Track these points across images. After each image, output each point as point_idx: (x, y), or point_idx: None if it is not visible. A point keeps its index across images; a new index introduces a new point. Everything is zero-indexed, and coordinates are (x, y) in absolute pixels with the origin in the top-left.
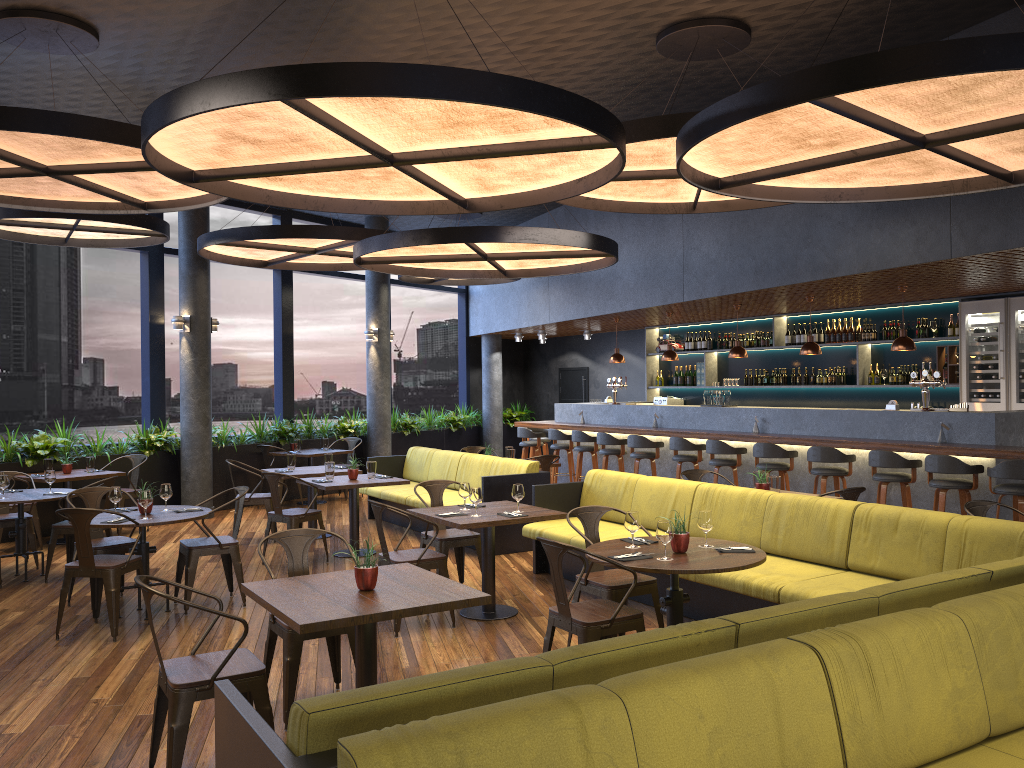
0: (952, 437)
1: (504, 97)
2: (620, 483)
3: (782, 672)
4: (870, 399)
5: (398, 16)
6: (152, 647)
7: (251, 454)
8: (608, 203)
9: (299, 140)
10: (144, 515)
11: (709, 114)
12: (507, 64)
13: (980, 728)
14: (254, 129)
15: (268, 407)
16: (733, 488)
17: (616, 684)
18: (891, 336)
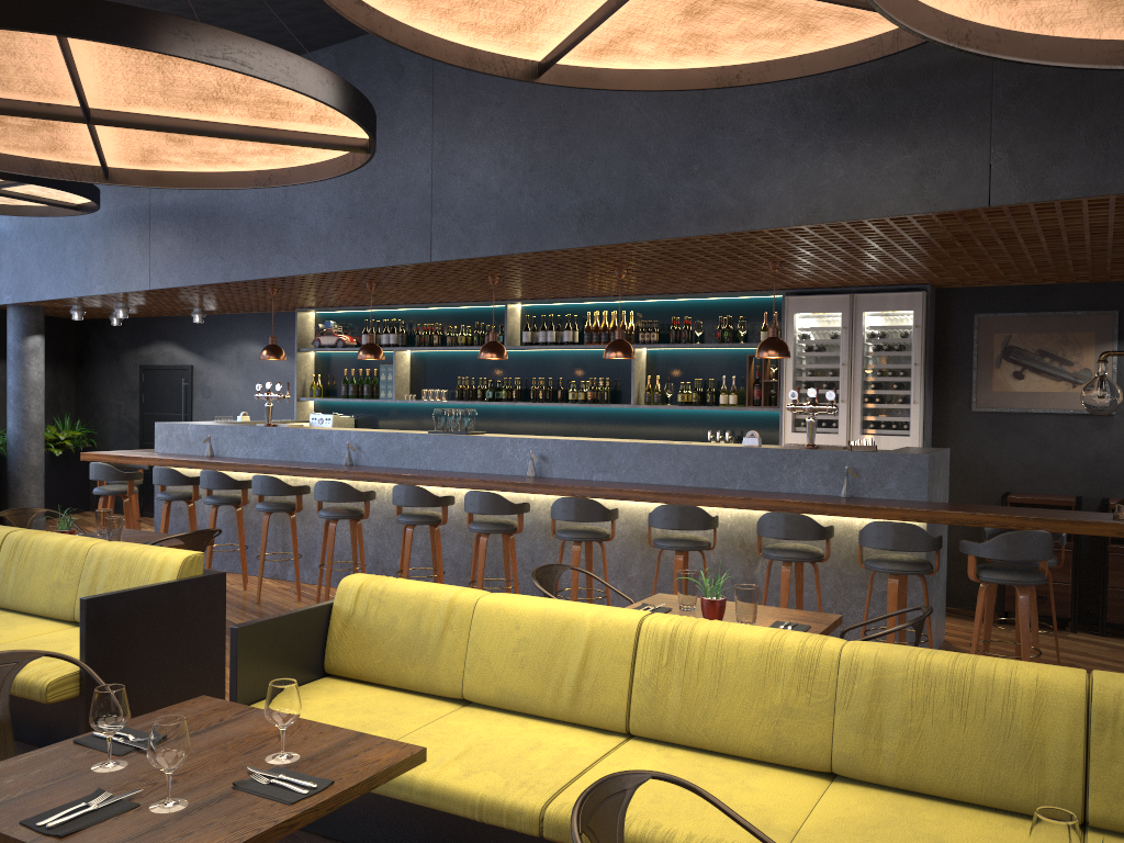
0: (860, 489)
1: None
2: (432, 610)
3: None
4: (643, 424)
5: None
6: None
7: None
8: (393, 26)
9: None
10: None
11: None
12: None
13: None
14: None
15: None
16: (736, 630)
17: None
18: (683, 339)
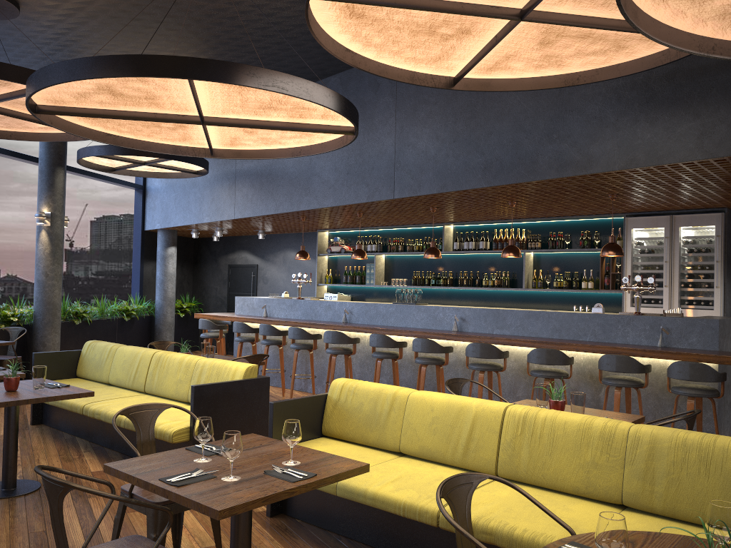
0: (671, 341)
1: None
2: (383, 399)
3: None
4: (531, 301)
5: None
6: None
7: None
8: (367, 62)
9: None
10: None
11: None
12: None
13: None
14: None
15: None
16: (564, 415)
17: None
18: (557, 246)
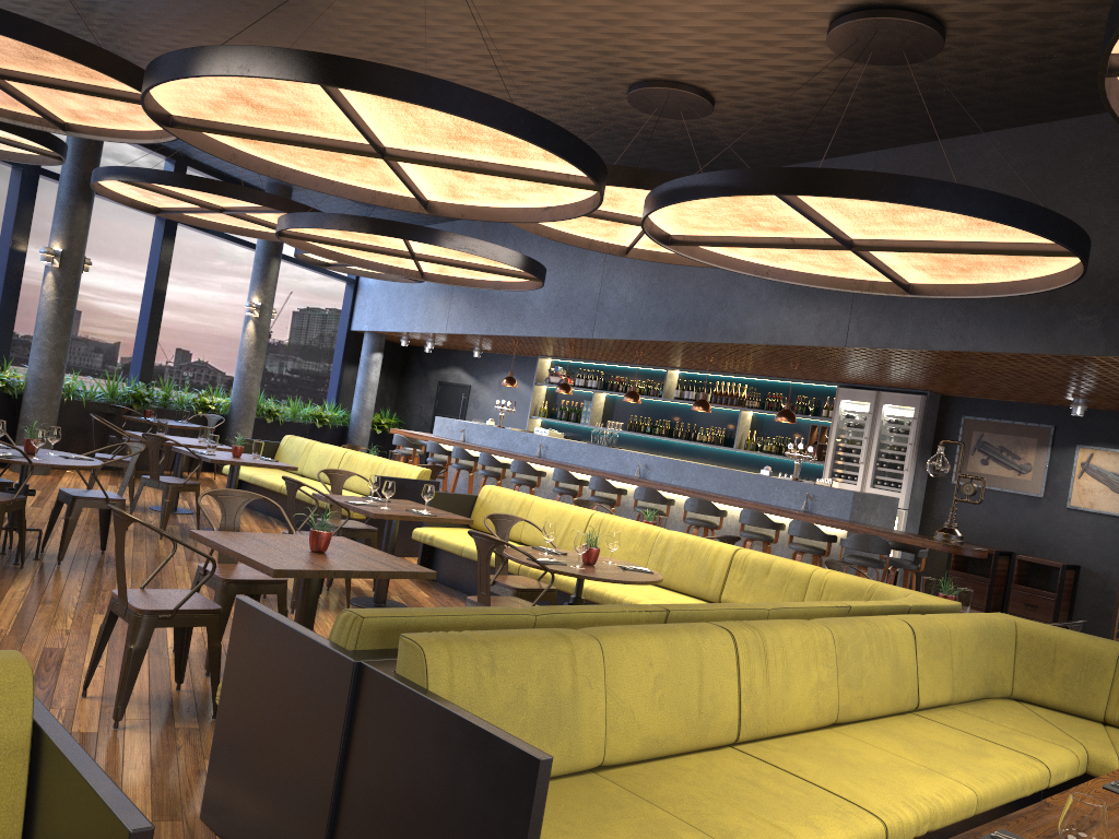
0: (814, 508)
1: (524, 130)
2: (516, 501)
3: (707, 643)
4: (743, 463)
5: (392, 6)
6: (34, 590)
7: (99, 413)
8: (549, 230)
9: (302, 115)
10: (30, 455)
11: (687, 183)
12: (481, 75)
13: (831, 714)
14: (265, 96)
15: (109, 365)
16: (627, 520)
17: (593, 631)
18: (772, 408)
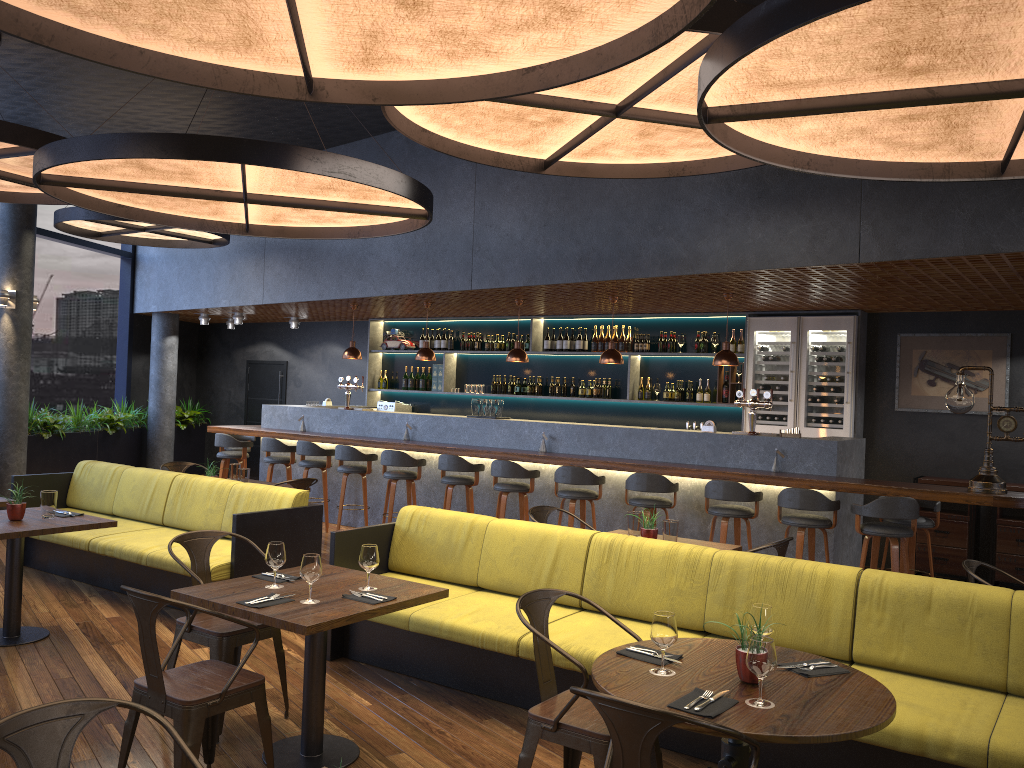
0: (786, 466)
1: None
2: (459, 528)
3: None
4: (637, 415)
5: None
6: None
7: None
8: (446, 142)
9: None
10: None
11: None
12: None
13: None
14: None
15: None
16: (651, 542)
17: None
18: (668, 348)
